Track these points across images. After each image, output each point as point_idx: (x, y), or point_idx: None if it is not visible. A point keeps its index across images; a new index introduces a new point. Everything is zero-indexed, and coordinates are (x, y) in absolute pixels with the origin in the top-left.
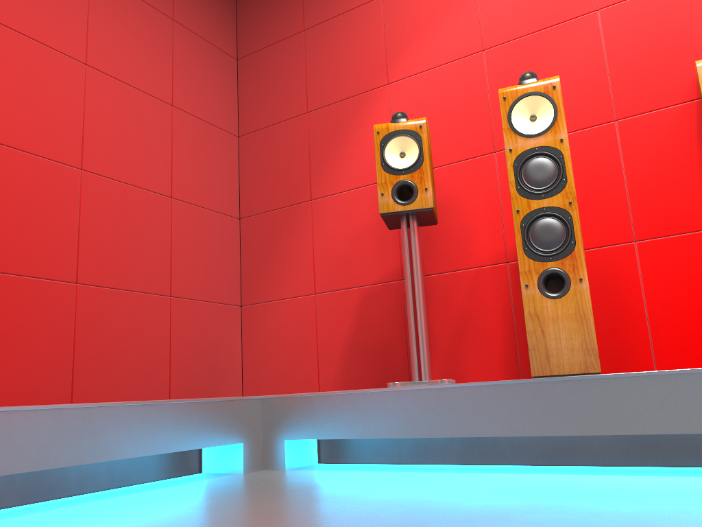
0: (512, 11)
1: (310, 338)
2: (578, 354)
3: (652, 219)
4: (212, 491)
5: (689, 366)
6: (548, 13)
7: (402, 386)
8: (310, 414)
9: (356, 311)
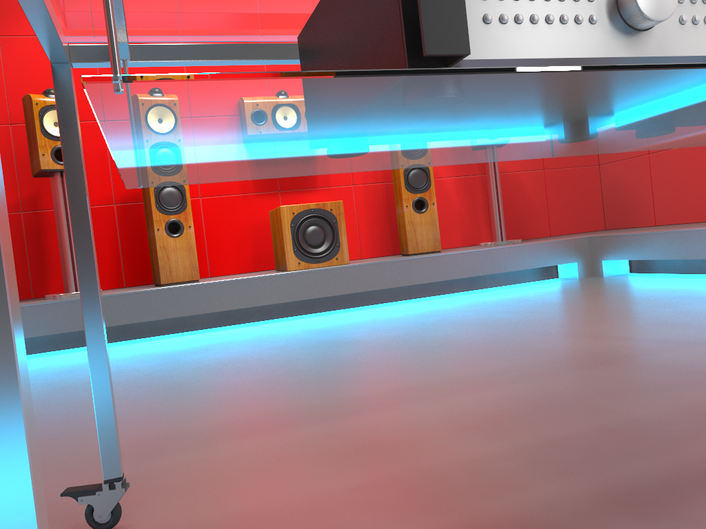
0: None
1: None
2: (188, 270)
3: (211, 185)
4: None
5: (227, 272)
6: None
7: (67, 297)
8: None
9: None
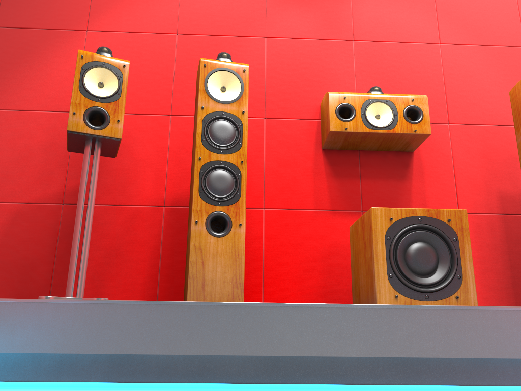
0: (205, 13)
1: None
2: (228, 286)
3: (278, 195)
4: None
5: None
6: (232, 25)
7: None
8: None
9: (4, 226)
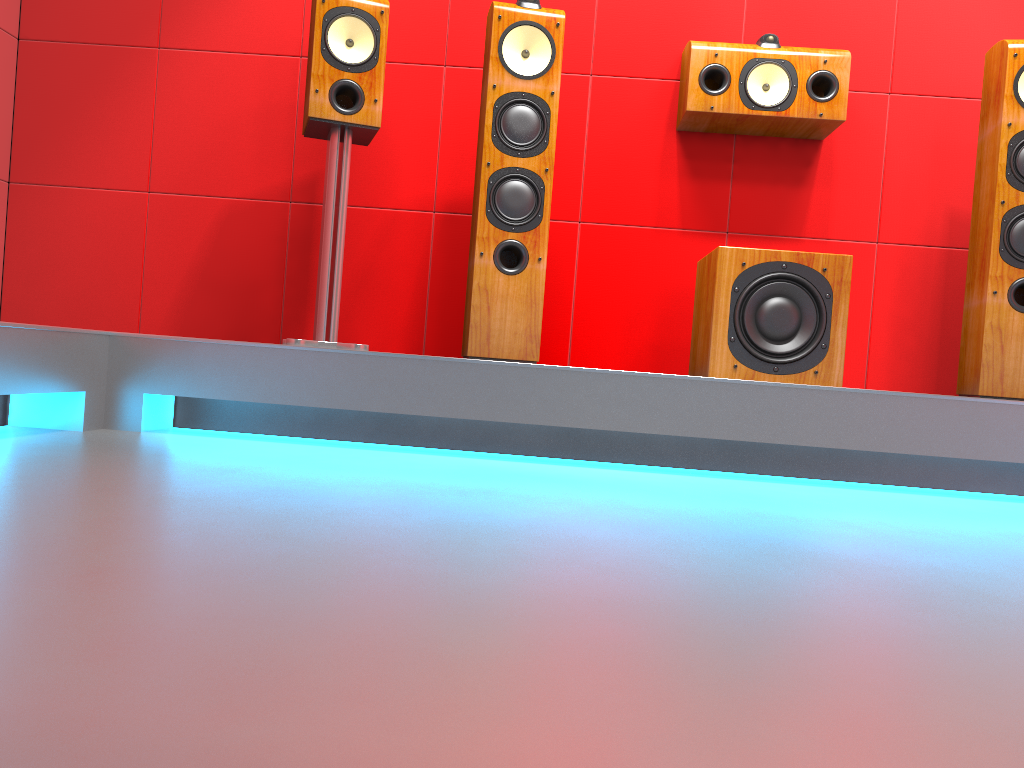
0: None
1: (133, 255)
2: (520, 339)
3: (602, 202)
4: (87, 450)
5: (601, 364)
6: None
7: (307, 345)
8: (188, 365)
9: (213, 231)
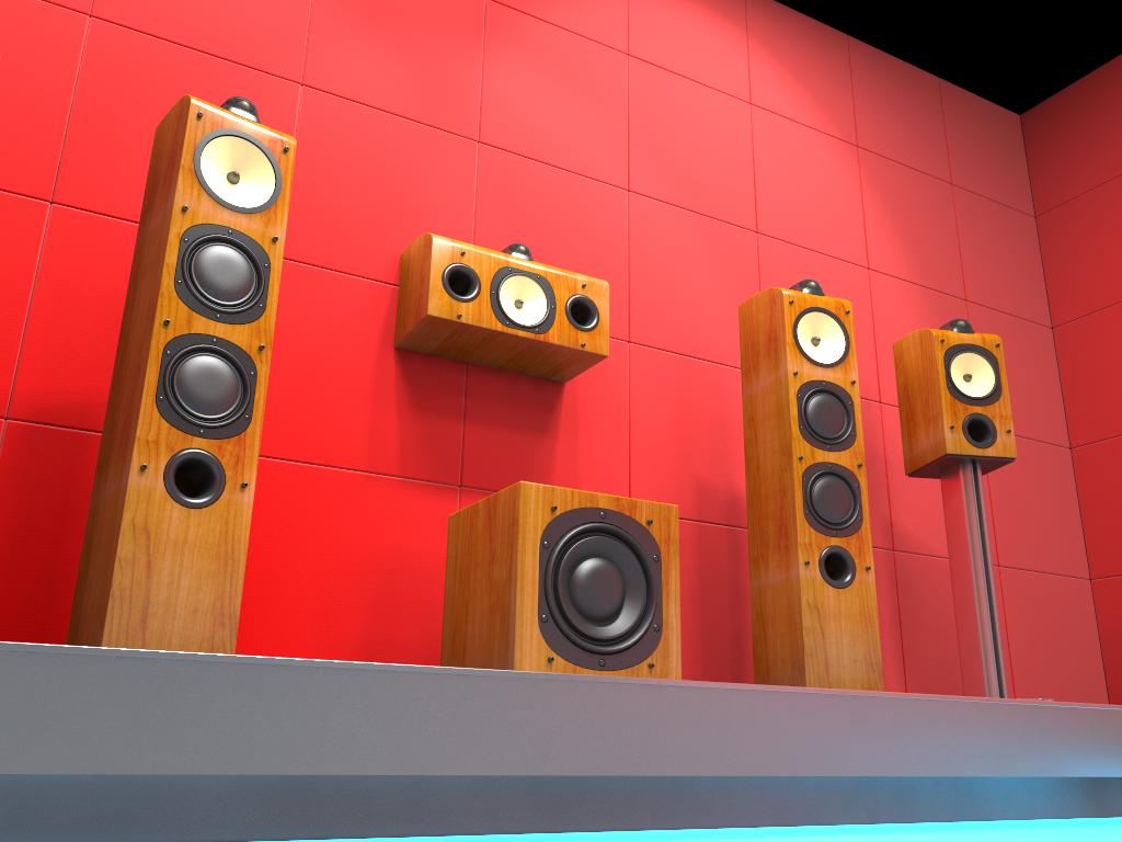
0: None
1: None
2: (204, 621)
3: (292, 430)
4: None
5: None
6: (228, 37)
7: None
8: None
9: None
